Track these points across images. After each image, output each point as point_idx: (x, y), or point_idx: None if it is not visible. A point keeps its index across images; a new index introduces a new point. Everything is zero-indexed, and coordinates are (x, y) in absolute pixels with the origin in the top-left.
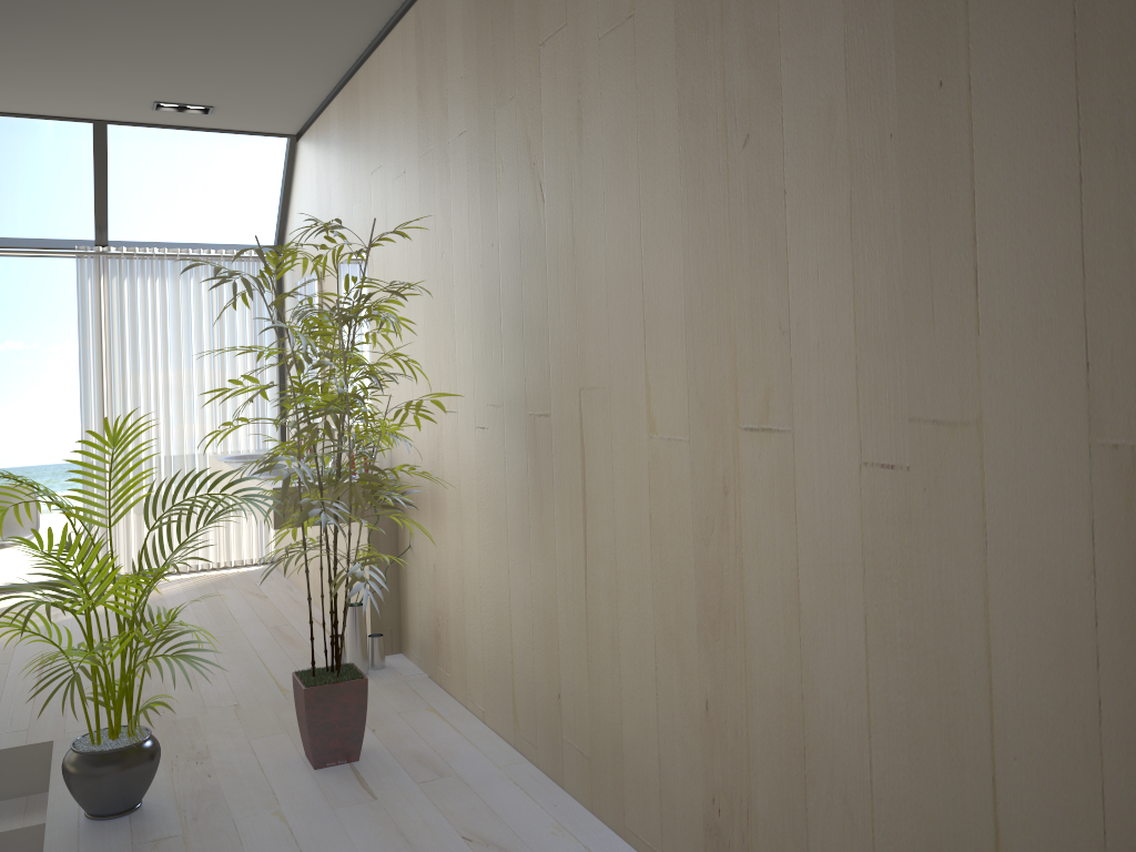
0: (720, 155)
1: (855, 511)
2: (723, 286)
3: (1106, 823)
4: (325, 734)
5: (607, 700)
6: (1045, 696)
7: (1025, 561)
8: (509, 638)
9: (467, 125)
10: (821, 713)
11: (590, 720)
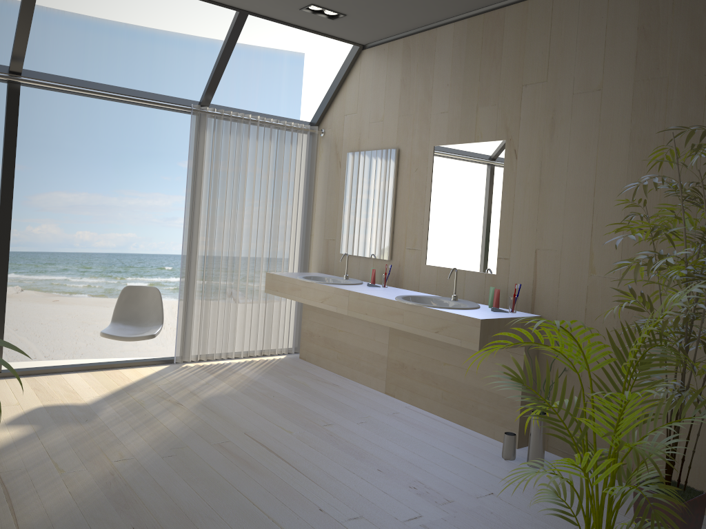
0: None
1: None
2: None
3: None
4: None
5: None
6: None
7: None
8: None
9: None
10: None
11: None
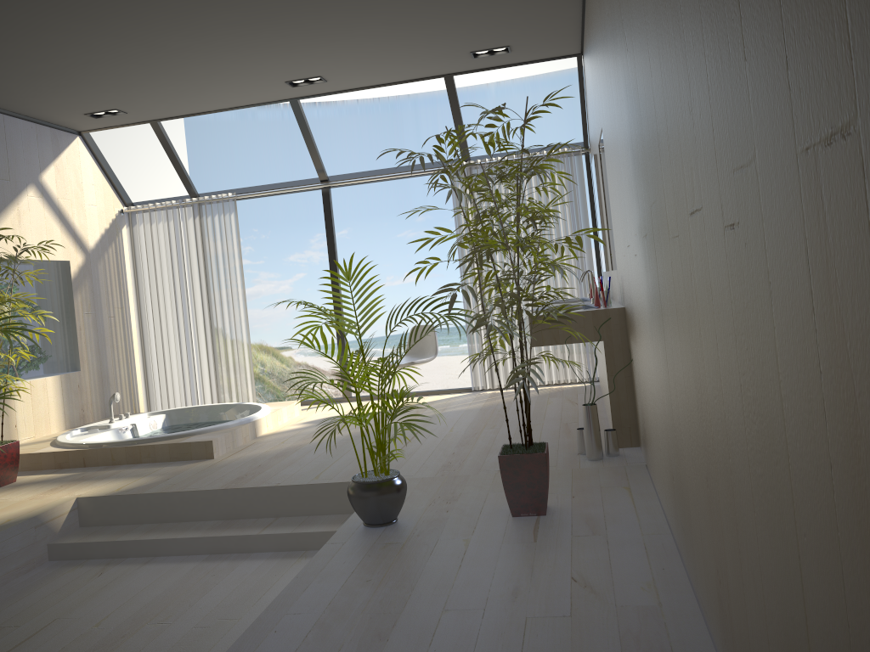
0: None
1: (728, 280)
2: (672, 82)
3: (848, 616)
4: (516, 492)
5: (683, 480)
6: (809, 463)
7: (787, 309)
8: (658, 430)
9: (607, 4)
10: (738, 489)
11: (681, 498)
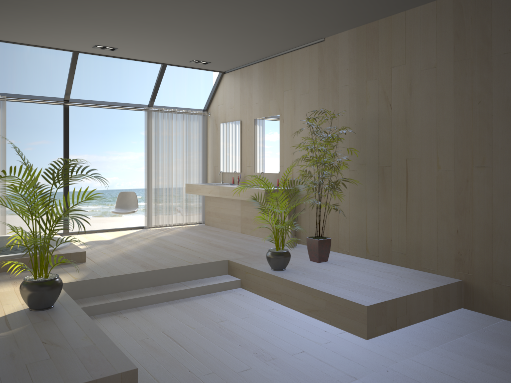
0: (469, 105)
1: (510, 182)
2: (469, 134)
3: None
4: (321, 253)
5: (414, 237)
6: None
7: None
8: (365, 228)
9: (349, 83)
10: (498, 225)
11: (406, 244)
